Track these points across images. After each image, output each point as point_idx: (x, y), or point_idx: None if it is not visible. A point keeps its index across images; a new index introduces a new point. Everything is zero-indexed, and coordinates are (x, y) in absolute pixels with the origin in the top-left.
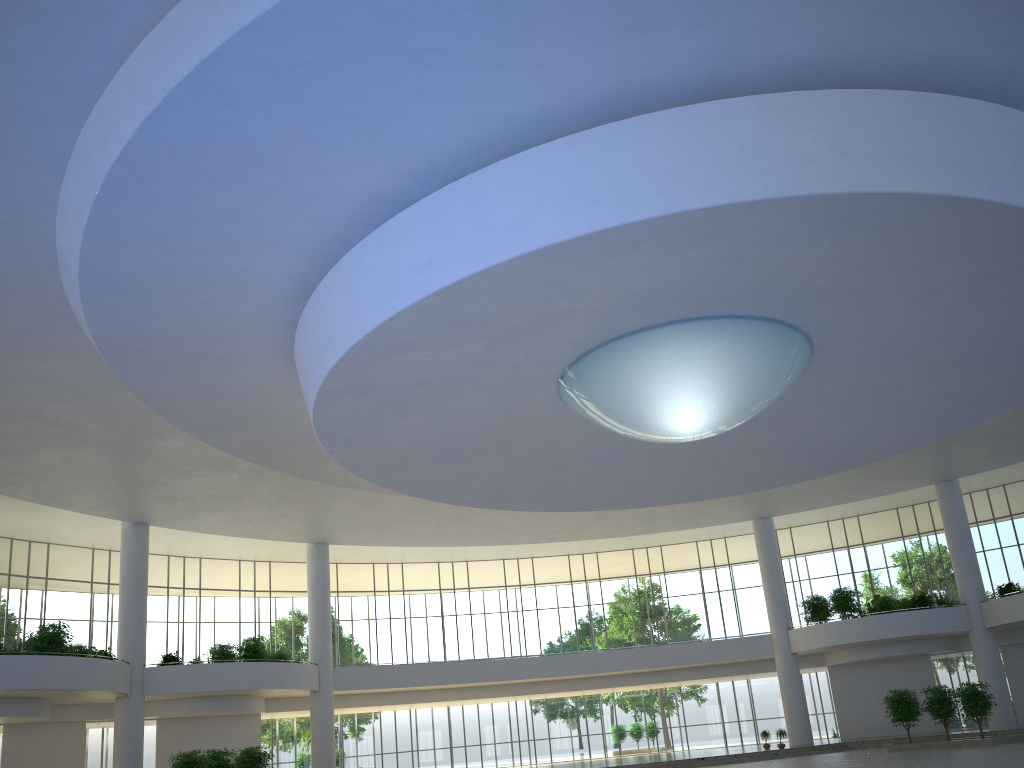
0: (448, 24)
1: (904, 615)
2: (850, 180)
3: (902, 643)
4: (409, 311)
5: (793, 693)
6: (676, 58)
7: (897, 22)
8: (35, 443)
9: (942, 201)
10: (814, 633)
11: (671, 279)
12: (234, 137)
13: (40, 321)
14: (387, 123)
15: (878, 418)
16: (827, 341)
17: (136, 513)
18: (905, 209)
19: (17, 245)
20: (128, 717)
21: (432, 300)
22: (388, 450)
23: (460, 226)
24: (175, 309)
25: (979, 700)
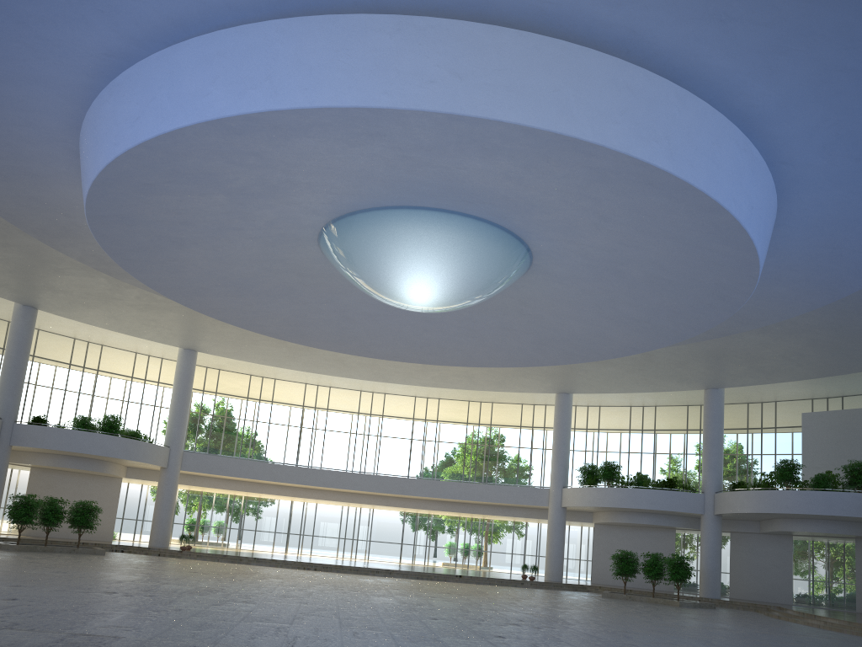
0: None
1: (650, 492)
2: (462, 104)
3: (650, 515)
4: (127, 157)
5: (555, 539)
6: None
7: None
8: None
9: (550, 136)
10: (579, 494)
11: (364, 168)
12: None
13: None
14: None
15: (604, 321)
16: (540, 247)
17: (24, 297)
18: (523, 138)
19: None
20: None
21: (142, 151)
22: (182, 277)
23: (160, 90)
24: None
25: (682, 570)
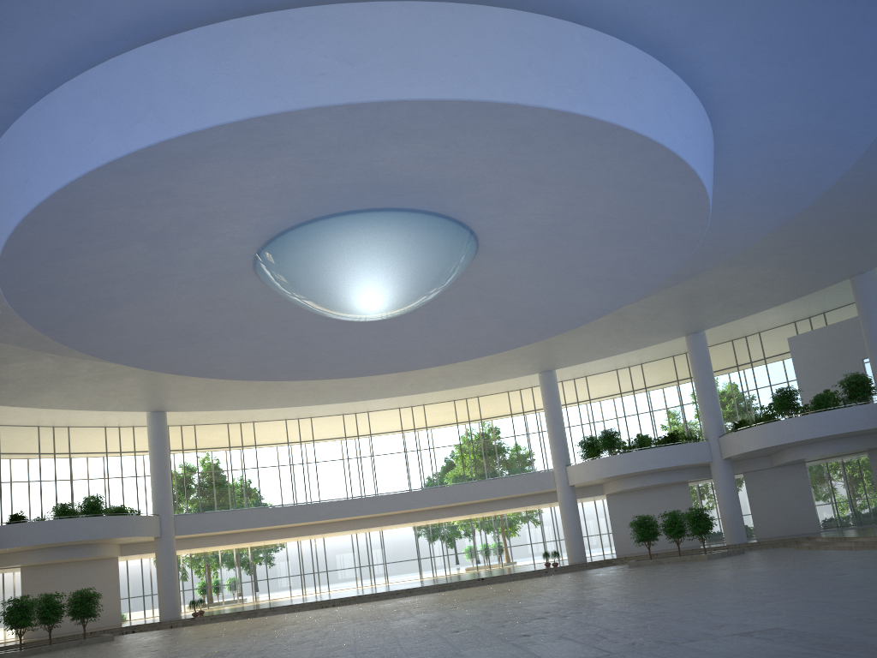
0: None
1: (654, 451)
2: (359, 90)
3: (659, 474)
4: (27, 225)
5: (570, 519)
6: None
7: None
8: None
9: (459, 105)
10: (584, 469)
11: (279, 182)
12: None
13: None
14: None
15: (566, 289)
16: (482, 226)
17: None
18: (432, 113)
19: None
20: None
21: (41, 214)
22: (124, 338)
23: (42, 146)
24: None
25: (703, 522)
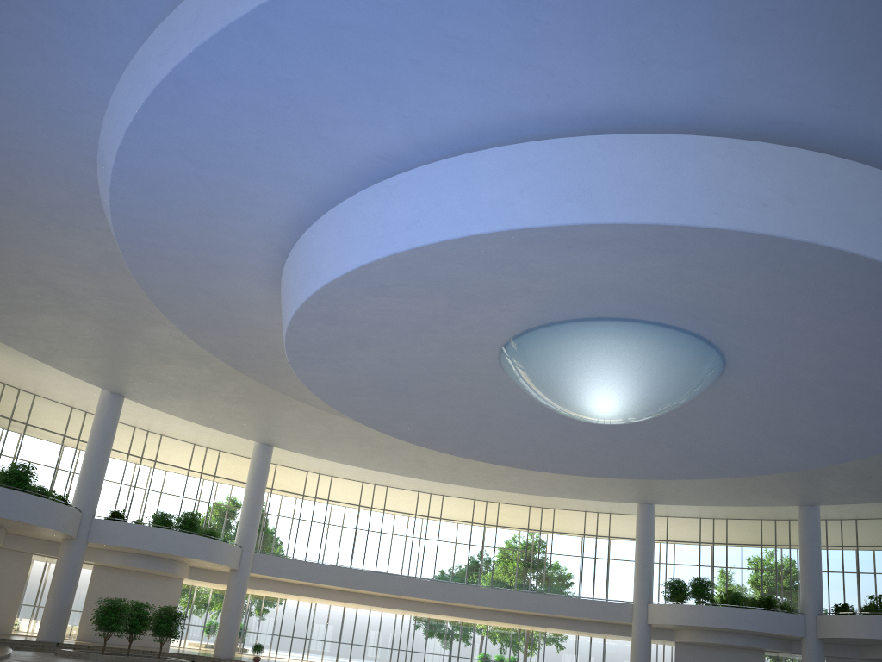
0: (479, 19)
1: (750, 612)
2: (793, 228)
3: (743, 635)
4: (389, 259)
5: (641, 658)
6: (666, 91)
7: (862, 101)
8: (43, 306)
9: (867, 263)
10: (670, 611)
11: (619, 281)
12: (273, 77)
13: (70, 202)
14: (407, 94)
15: (766, 439)
16: (738, 363)
17: (115, 384)
18: (834, 263)
19: (65, 132)
20: (70, 557)
21: (411, 254)
22: (343, 376)
23: (449, 196)
24: (188, 216)
25: None
